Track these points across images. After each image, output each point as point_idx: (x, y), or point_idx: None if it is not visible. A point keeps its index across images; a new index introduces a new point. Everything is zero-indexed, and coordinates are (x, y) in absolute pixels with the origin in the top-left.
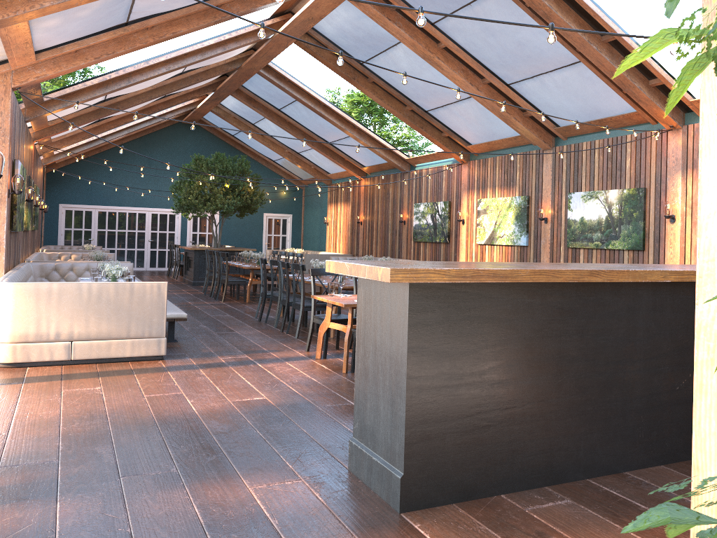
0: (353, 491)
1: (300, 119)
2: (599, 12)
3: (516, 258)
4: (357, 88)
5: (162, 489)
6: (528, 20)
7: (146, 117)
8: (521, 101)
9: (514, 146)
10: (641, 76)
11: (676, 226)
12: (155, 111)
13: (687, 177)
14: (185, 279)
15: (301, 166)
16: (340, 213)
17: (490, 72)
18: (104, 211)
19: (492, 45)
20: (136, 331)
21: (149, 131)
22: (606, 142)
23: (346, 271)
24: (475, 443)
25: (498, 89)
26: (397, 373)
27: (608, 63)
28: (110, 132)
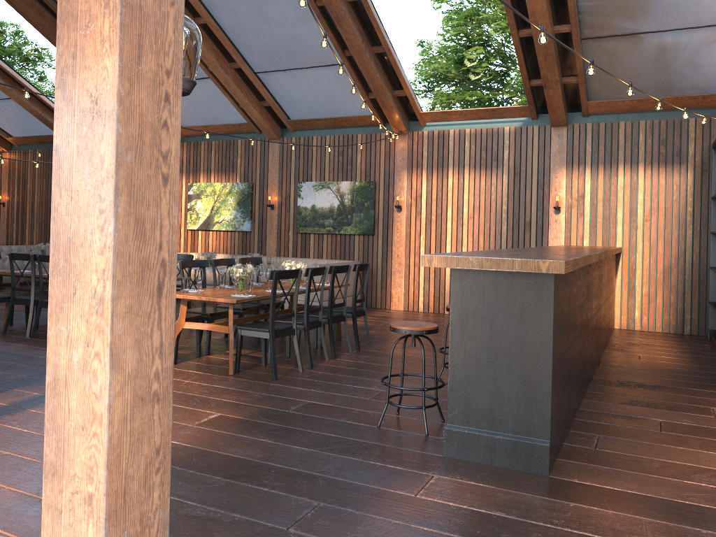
0: (487, 471)
1: None
2: (381, 26)
3: (237, 243)
4: None
5: (354, 524)
6: (310, 18)
7: None
8: (264, 91)
9: (235, 132)
10: (390, 86)
11: (402, 215)
12: None
13: (413, 174)
14: None
15: None
16: None
17: (242, 58)
18: None
19: (262, 33)
20: None
21: None
22: (337, 138)
23: (470, 265)
24: (561, 404)
25: (243, 75)
26: (535, 354)
27: (374, 71)
28: None
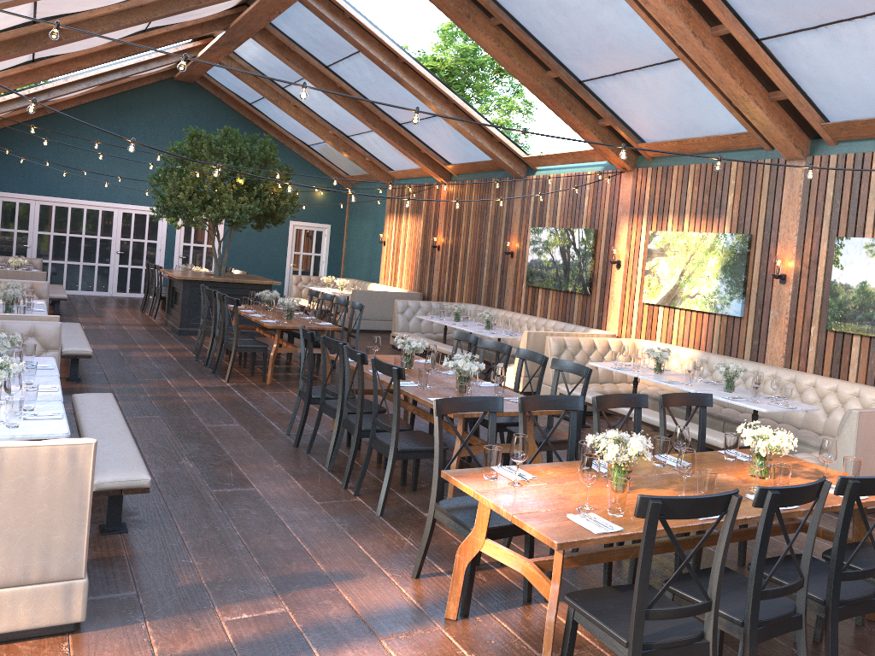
0: None
1: (359, 84)
2: None
3: (717, 334)
4: (470, 34)
5: None
6: None
7: (117, 64)
8: (776, 72)
9: (728, 149)
10: None
11: None
12: (128, 54)
13: None
14: (167, 322)
15: (351, 156)
16: (405, 229)
17: (733, 14)
18: (49, 204)
19: None
20: (7, 570)
21: (123, 88)
22: None
23: None
24: None
25: (736, 47)
26: None
27: None
28: (58, 84)
